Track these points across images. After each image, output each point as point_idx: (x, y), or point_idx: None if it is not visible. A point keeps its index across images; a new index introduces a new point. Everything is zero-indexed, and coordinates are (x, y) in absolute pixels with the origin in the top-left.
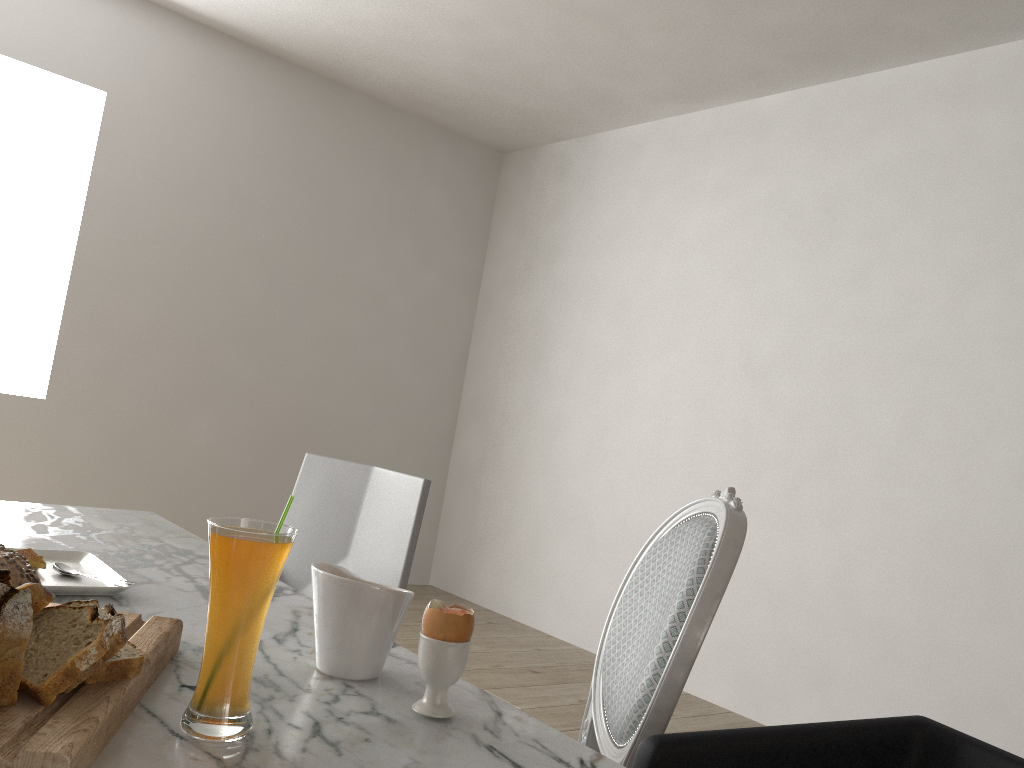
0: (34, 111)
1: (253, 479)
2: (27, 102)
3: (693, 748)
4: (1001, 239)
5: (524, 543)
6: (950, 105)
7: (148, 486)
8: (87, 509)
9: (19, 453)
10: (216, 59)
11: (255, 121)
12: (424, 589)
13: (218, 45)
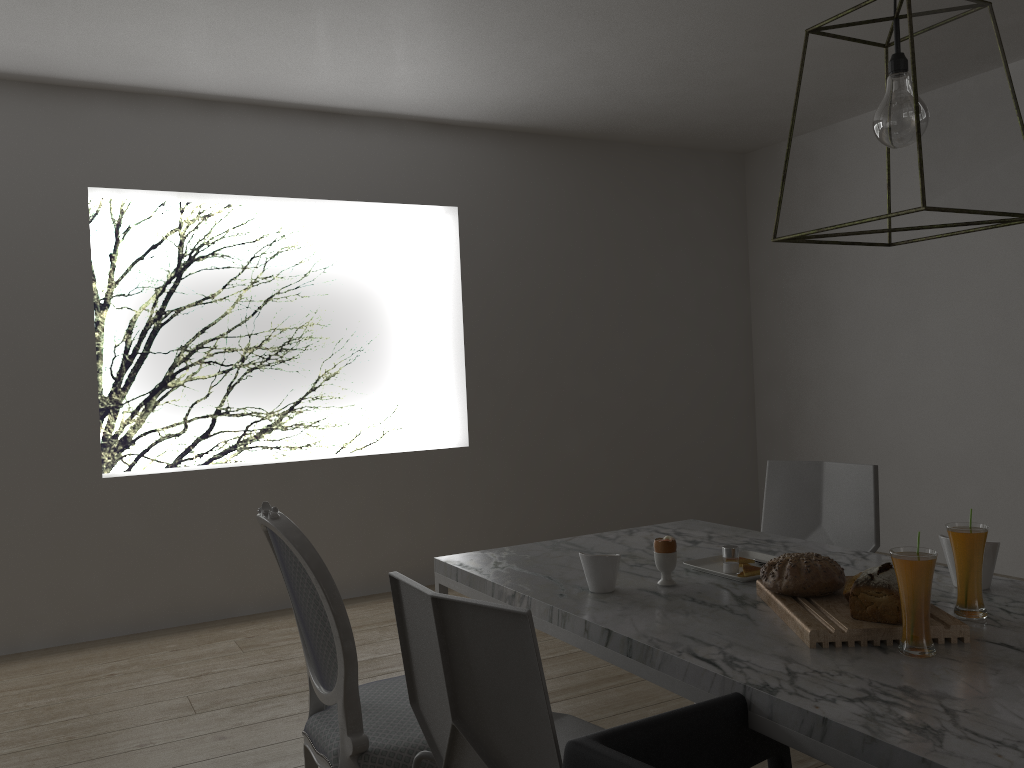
0: (399, 231)
1: (615, 473)
2: (393, 226)
3: None
4: None
5: None
6: None
7: (546, 495)
8: (665, 525)
9: (461, 489)
10: (521, 154)
11: (557, 193)
12: None
13: (520, 143)
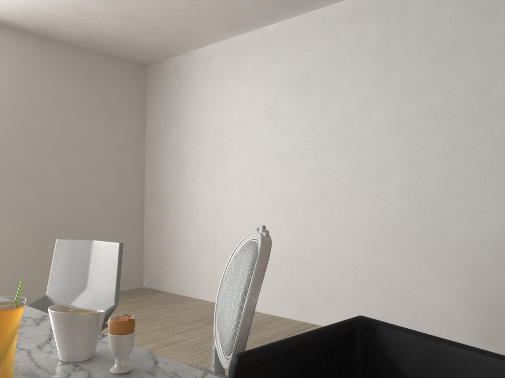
0: None
1: (39, 251)
2: None
3: (256, 355)
4: (381, 83)
5: (187, 258)
6: (351, 22)
7: None
8: None
9: None
10: None
11: (7, 64)
12: (141, 290)
13: None
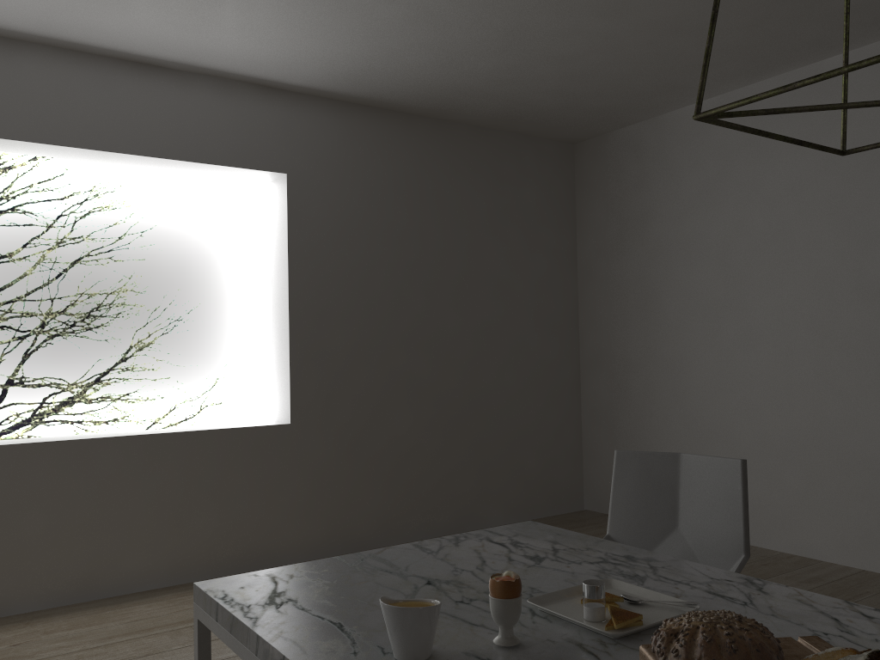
0: (226, 198)
1: (443, 453)
2: (220, 193)
3: None
4: None
5: None
6: None
7: (372, 475)
8: (498, 529)
9: (281, 469)
10: (355, 126)
11: (391, 167)
12: (585, 514)
13: (355, 114)
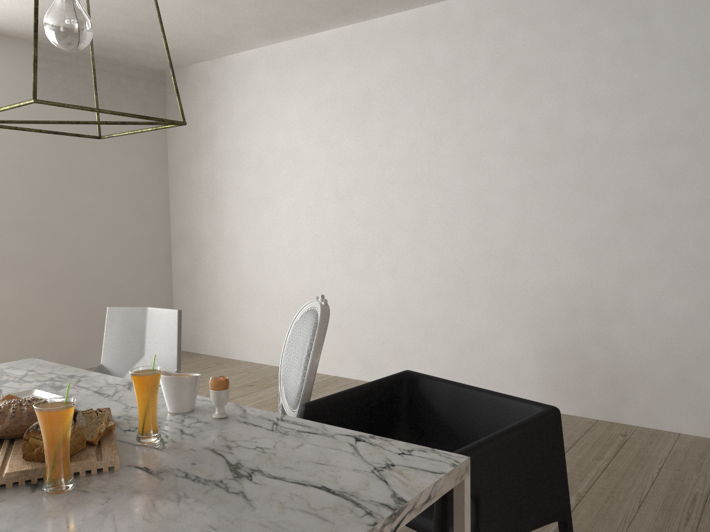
0: None
1: (48, 313)
2: None
3: (319, 404)
4: (451, 112)
5: (229, 314)
6: (418, 38)
7: None
8: (0, 365)
9: None
10: None
11: None
12: None
13: None
